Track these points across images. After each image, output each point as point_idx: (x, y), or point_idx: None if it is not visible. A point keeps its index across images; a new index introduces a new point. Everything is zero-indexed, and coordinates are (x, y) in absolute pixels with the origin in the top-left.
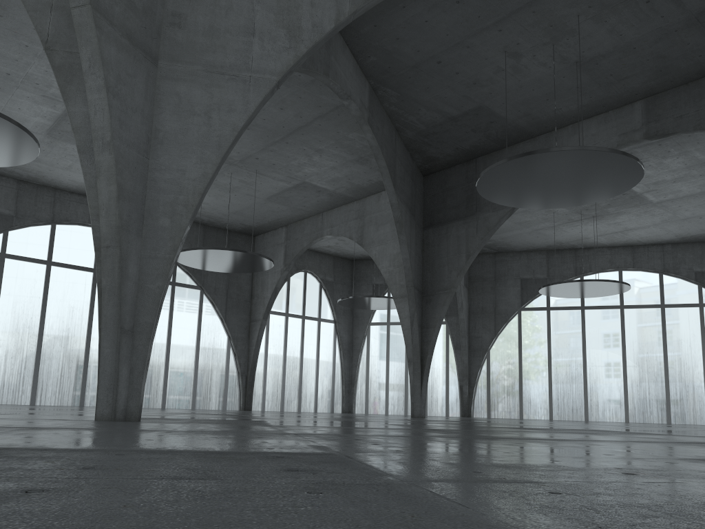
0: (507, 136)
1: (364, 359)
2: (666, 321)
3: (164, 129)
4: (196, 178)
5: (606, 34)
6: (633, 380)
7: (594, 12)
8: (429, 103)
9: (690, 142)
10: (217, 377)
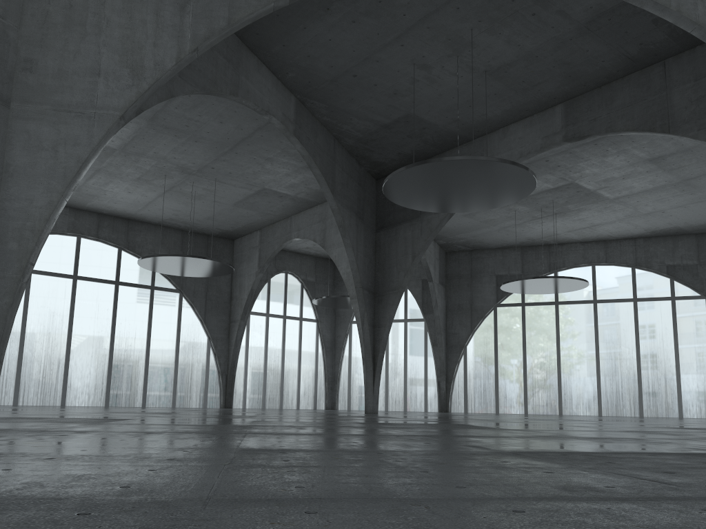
0: (444, 141)
1: (346, 357)
2: (638, 315)
3: (15, 163)
4: (43, 206)
5: (505, 44)
6: (606, 374)
7: (486, 25)
8: (359, 113)
9: (624, 141)
10: (197, 376)
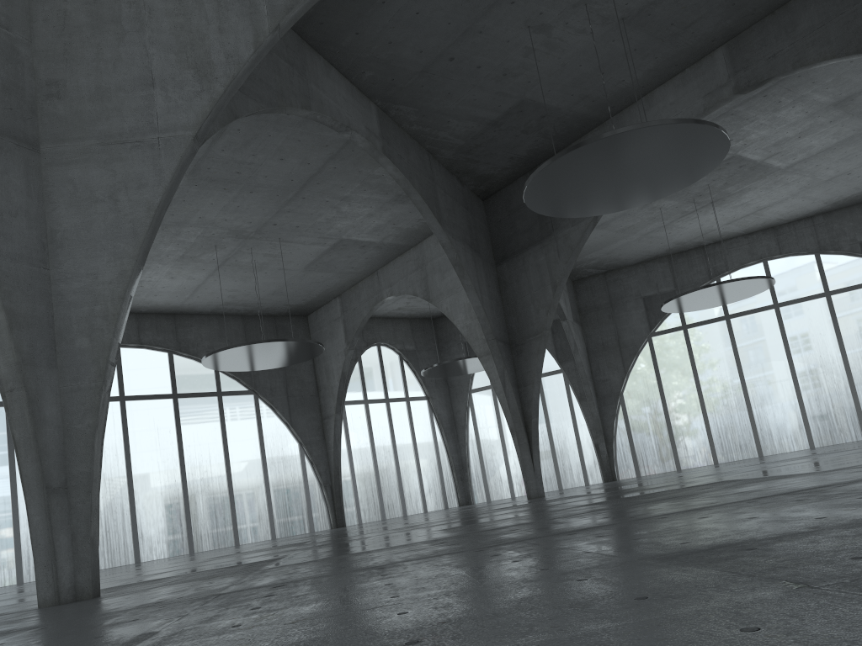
0: (569, 129)
1: (473, 436)
2: (835, 312)
3: (62, 227)
4: (113, 280)
5: None
6: (809, 394)
7: None
8: (458, 111)
9: (802, 84)
10: (295, 494)
